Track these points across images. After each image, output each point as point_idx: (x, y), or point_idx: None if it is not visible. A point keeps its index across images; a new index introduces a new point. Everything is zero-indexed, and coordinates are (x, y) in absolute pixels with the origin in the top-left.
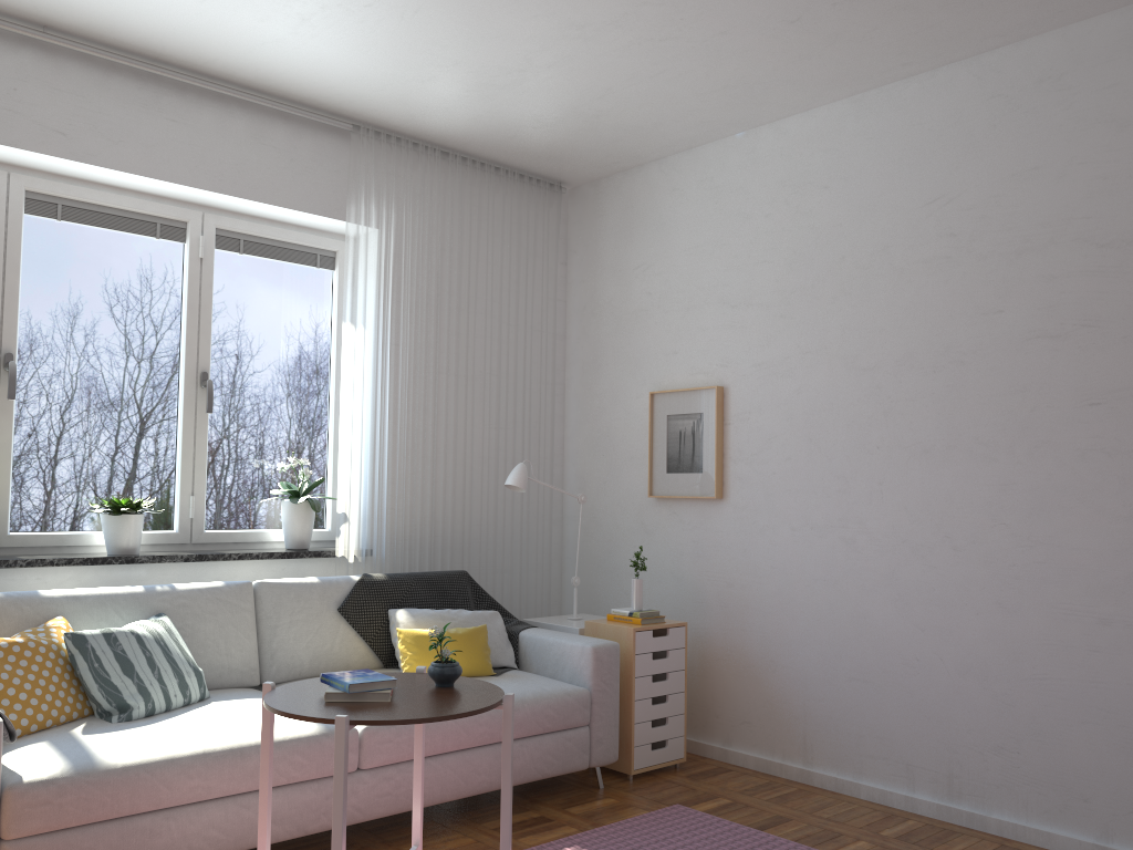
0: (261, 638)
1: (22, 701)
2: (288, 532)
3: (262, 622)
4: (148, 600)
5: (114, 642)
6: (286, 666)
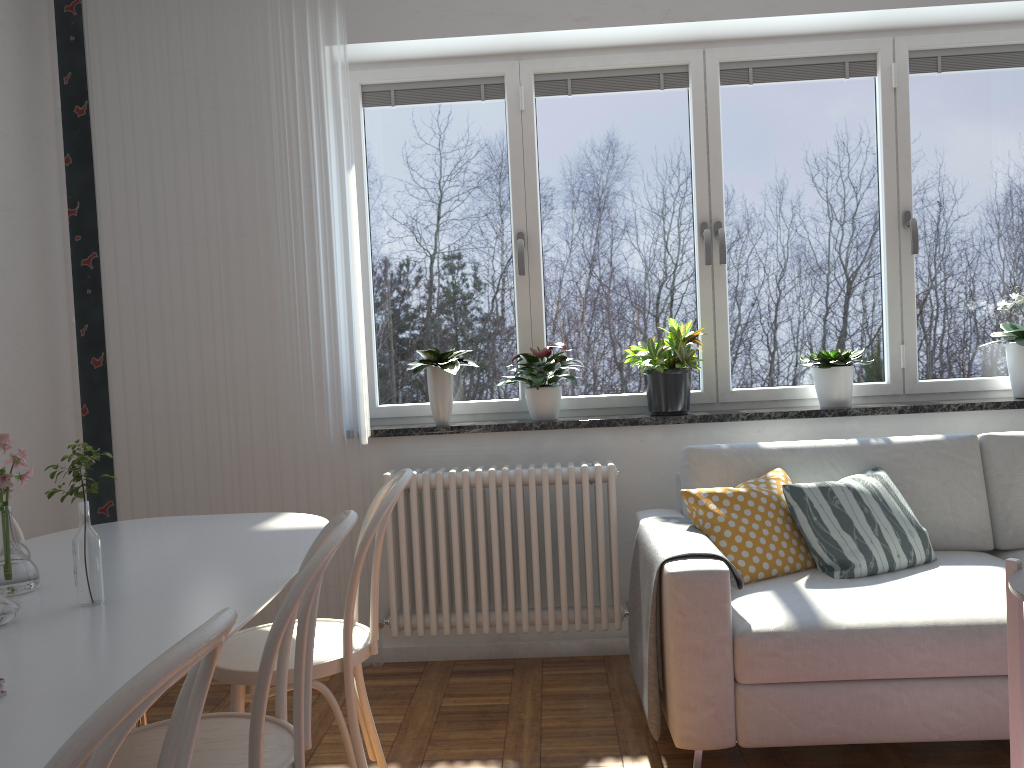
0: (991, 497)
1: (748, 548)
2: (1015, 379)
3: (992, 480)
4: (862, 453)
5: (830, 496)
6: (1023, 531)
